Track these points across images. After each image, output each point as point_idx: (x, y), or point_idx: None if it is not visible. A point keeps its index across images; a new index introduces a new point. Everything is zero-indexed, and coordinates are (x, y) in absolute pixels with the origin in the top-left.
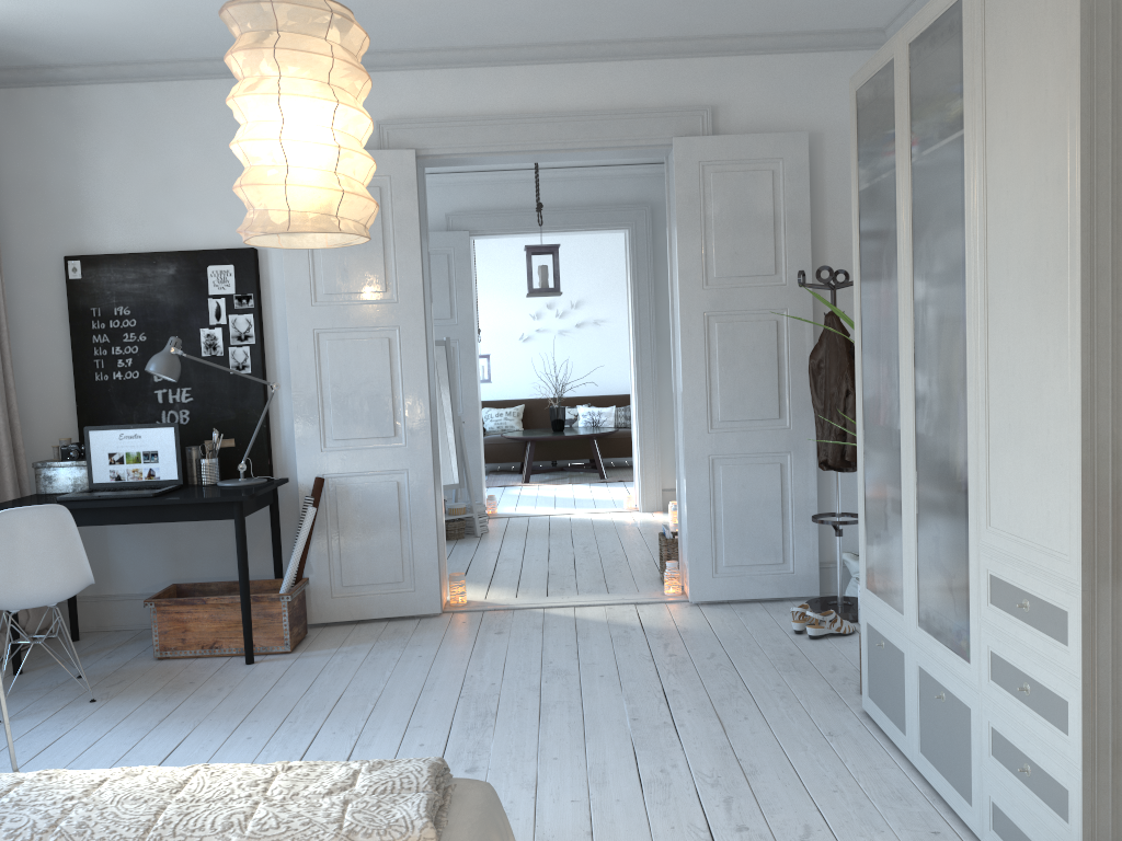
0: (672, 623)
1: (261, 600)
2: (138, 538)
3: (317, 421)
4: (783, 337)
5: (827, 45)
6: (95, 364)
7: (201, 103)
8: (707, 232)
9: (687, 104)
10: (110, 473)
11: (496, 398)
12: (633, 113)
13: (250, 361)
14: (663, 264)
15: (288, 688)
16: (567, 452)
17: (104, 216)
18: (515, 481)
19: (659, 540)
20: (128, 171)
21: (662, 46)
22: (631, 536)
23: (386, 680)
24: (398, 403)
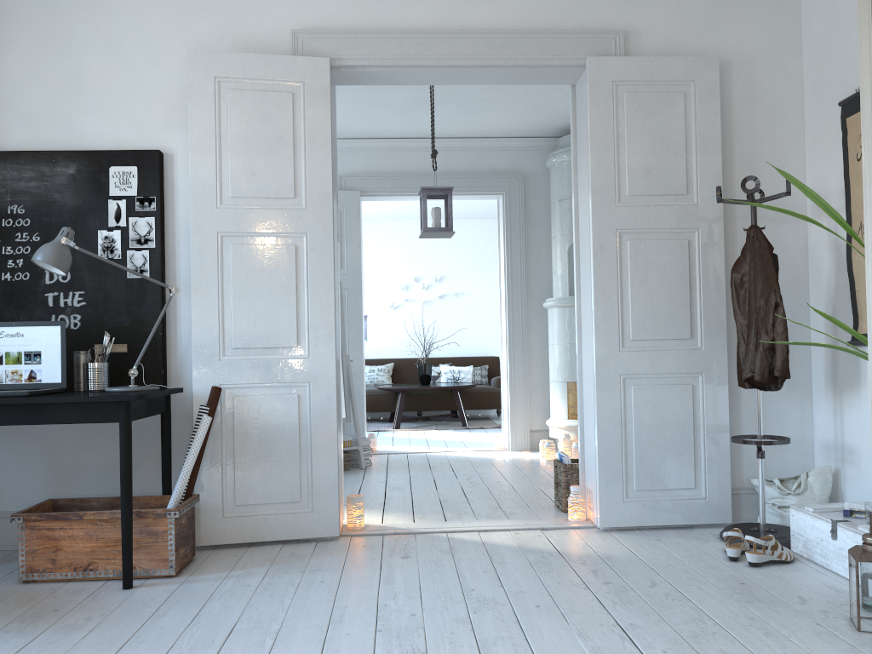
0: (589, 549)
1: (145, 516)
2: (17, 450)
3: (216, 327)
4: (695, 257)
5: None
6: None
7: (113, 6)
8: (619, 150)
9: (599, 28)
10: None
11: (369, 357)
12: (548, 33)
13: (149, 266)
14: (533, 227)
15: (170, 618)
16: (431, 404)
17: (5, 113)
18: (387, 427)
19: (554, 467)
20: (33, 69)
21: None
22: (510, 469)
23: (285, 609)
24: (302, 313)
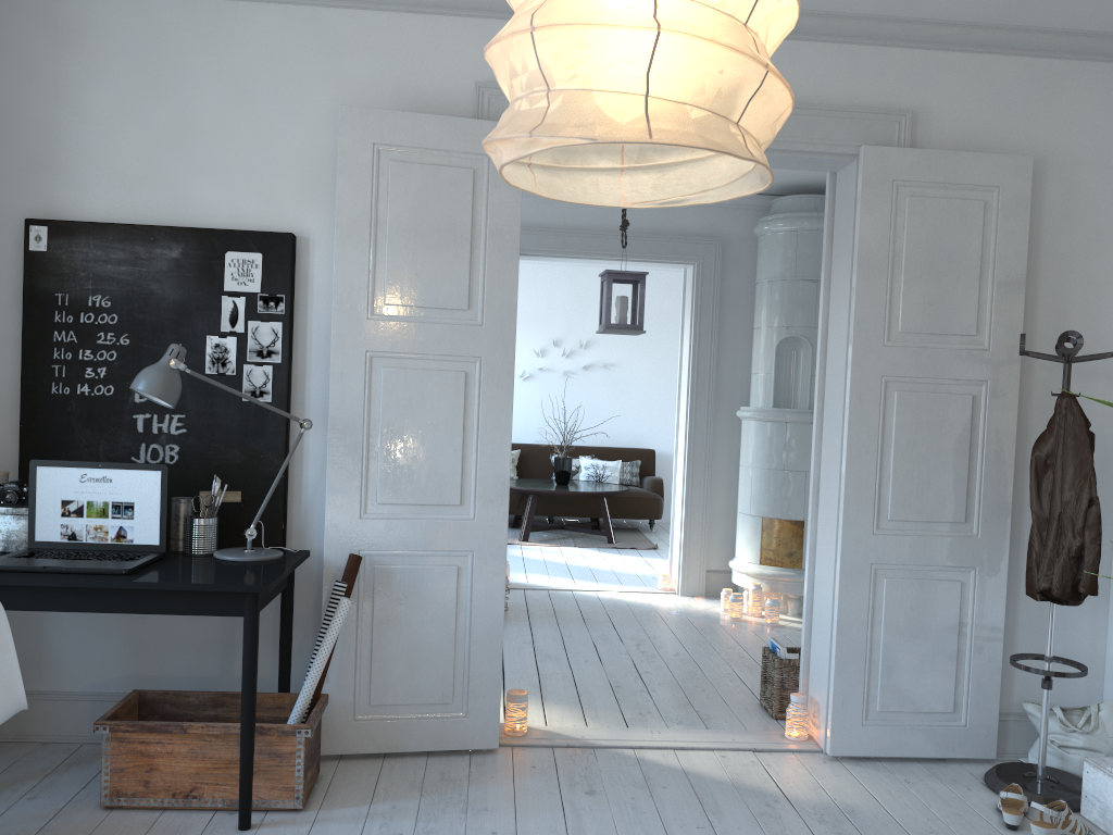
0: (823, 793)
1: (267, 733)
2: (88, 615)
3: (358, 476)
4: (979, 418)
5: (1064, 50)
6: (54, 370)
7: (238, 32)
8: (894, 272)
9: (879, 105)
10: (61, 529)
11: None
12: (812, 109)
13: (271, 386)
14: (729, 309)
15: None
16: (567, 508)
17: (88, 170)
18: (511, 537)
19: (763, 656)
20: (128, 112)
21: (859, 26)
22: (687, 631)
23: None
24: (469, 461)
